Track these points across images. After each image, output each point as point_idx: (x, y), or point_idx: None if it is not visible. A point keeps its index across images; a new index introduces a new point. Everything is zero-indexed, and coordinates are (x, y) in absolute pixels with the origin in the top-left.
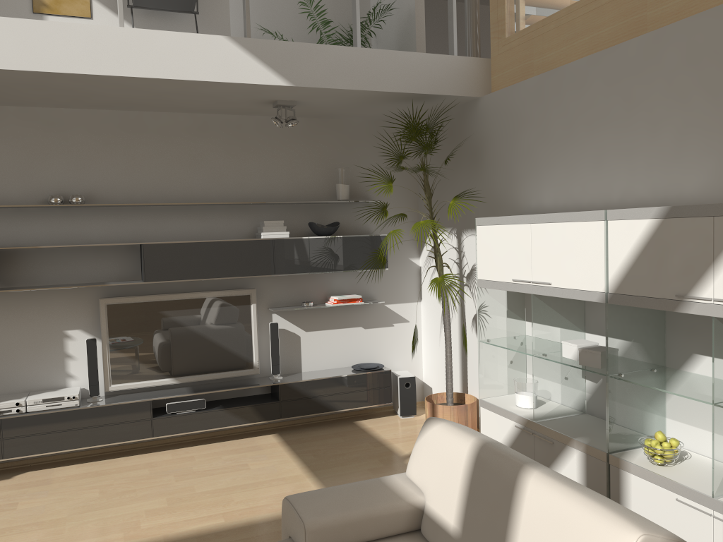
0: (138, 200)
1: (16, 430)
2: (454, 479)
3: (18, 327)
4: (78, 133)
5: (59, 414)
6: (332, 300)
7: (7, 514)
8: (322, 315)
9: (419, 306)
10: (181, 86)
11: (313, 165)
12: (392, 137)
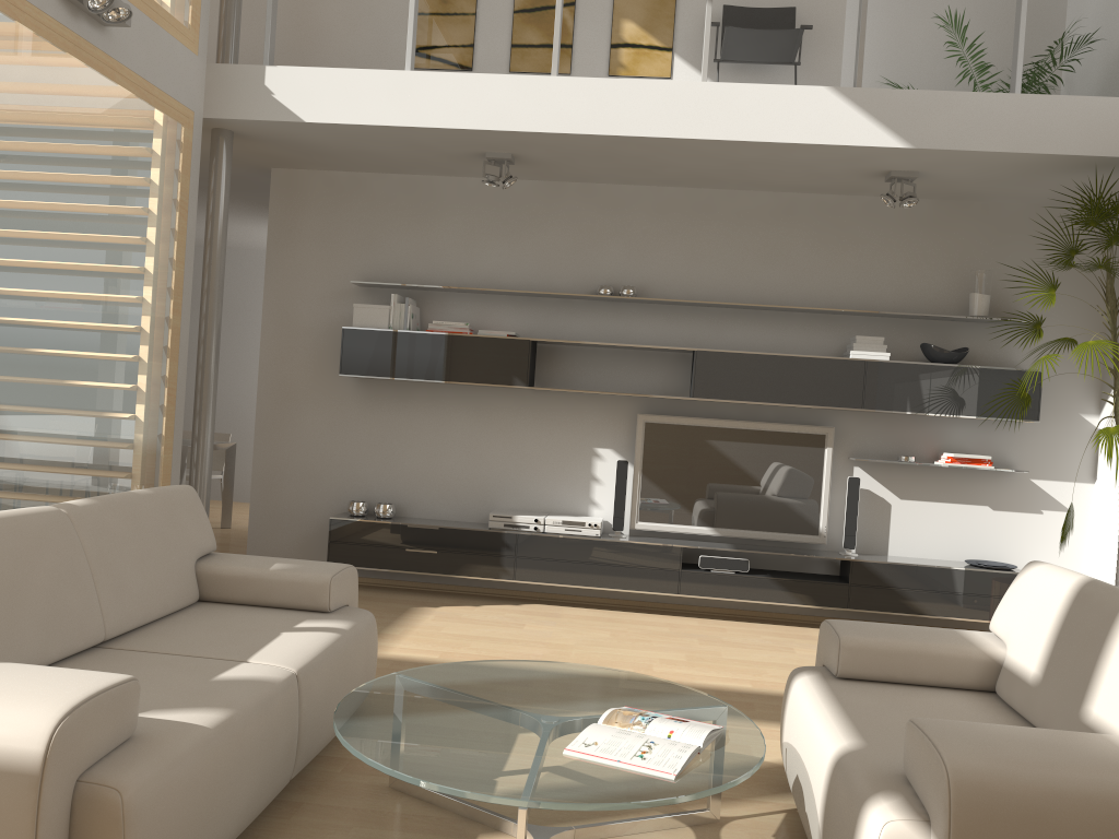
0: (697, 299)
1: (531, 550)
2: (1045, 620)
3: (547, 435)
4: (639, 215)
5: (577, 541)
6: (944, 457)
7: (513, 630)
8: (927, 480)
9: (1091, 490)
10: (765, 151)
11: (938, 266)
12: (1061, 222)
